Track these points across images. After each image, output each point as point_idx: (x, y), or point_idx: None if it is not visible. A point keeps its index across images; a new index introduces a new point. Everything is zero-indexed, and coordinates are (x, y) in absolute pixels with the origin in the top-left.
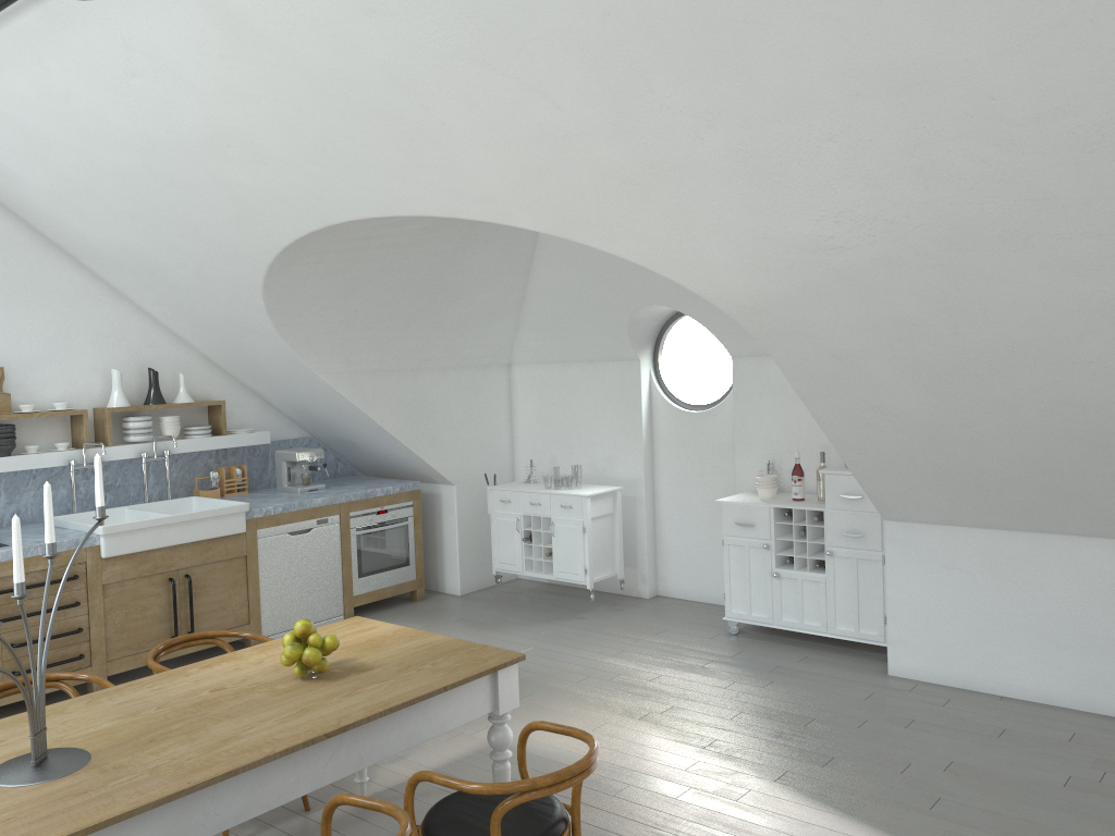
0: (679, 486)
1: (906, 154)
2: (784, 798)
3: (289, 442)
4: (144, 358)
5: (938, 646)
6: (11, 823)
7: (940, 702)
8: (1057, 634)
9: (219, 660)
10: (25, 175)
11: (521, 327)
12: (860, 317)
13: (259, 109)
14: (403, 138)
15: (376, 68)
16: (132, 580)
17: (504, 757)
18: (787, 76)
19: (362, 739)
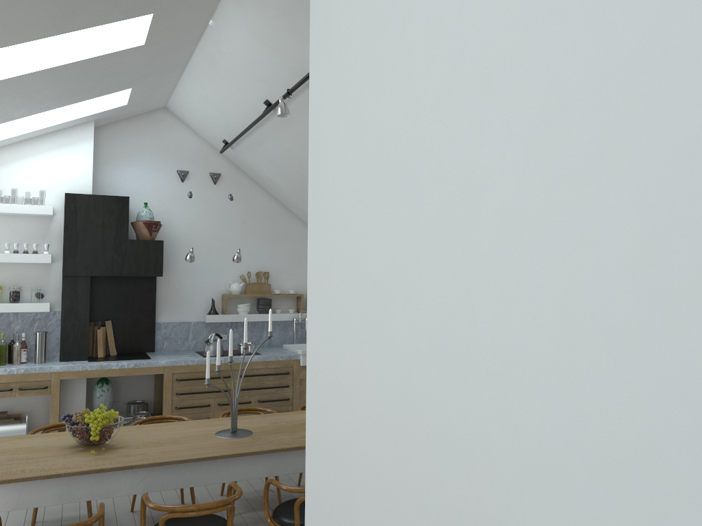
0: None
1: None
2: None
3: None
4: None
5: None
6: (215, 447)
7: None
8: None
9: None
10: (280, 184)
11: None
12: None
13: None
14: None
15: None
16: None
17: None
18: None
19: None
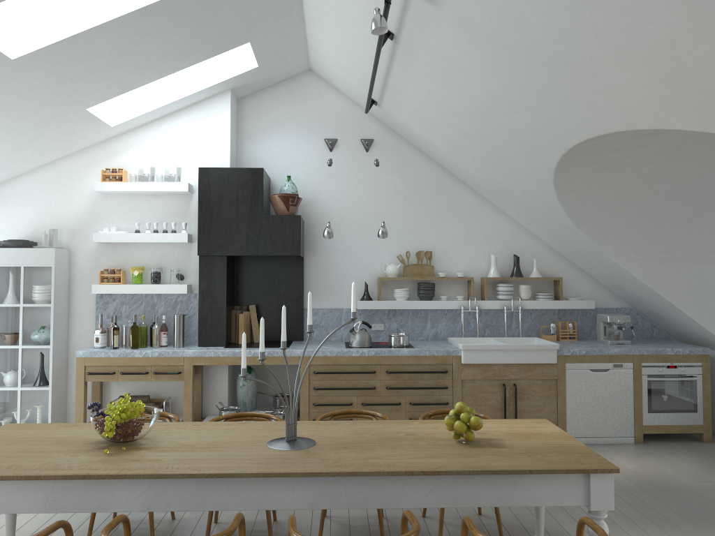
0: None
1: None
2: None
3: (612, 310)
4: (512, 249)
5: None
6: (246, 460)
7: None
8: None
9: (434, 421)
10: (436, 143)
11: None
12: None
13: (500, 77)
14: (575, 76)
15: (538, 30)
16: (479, 380)
17: None
18: None
19: (457, 486)
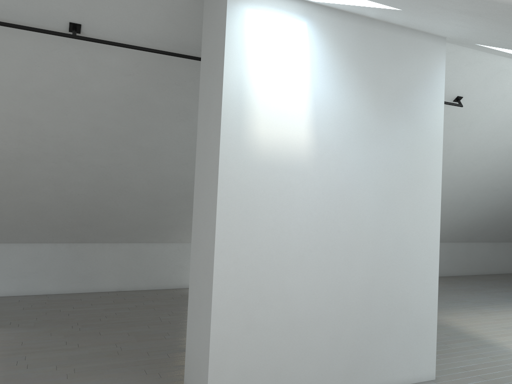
0: None
1: (17, 136)
2: None
3: None
4: None
5: None
6: None
7: None
8: (13, 273)
9: None
10: None
11: None
12: None
13: None
14: None
15: None
16: None
17: None
18: None
19: None
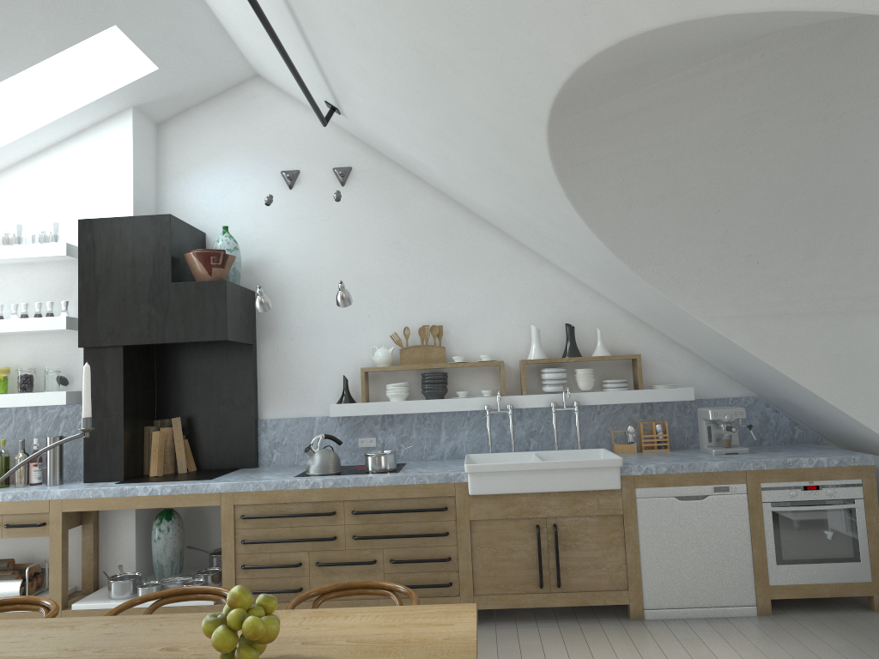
0: None
1: None
2: None
3: (727, 401)
4: (566, 315)
5: None
6: None
7: None
8: None
9: None
10: (425, 162)
11: None
12: None
13: (402, 6)
14: None
15: None
16: (498, 521)
17: None
18: None
19: None
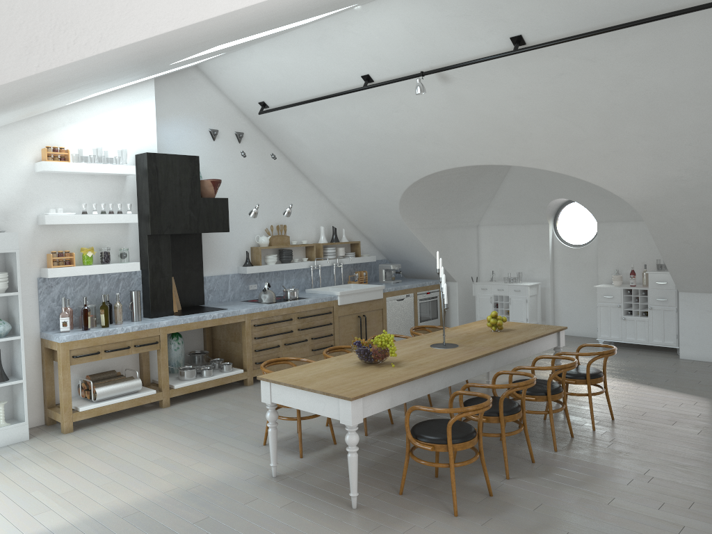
0: (567, 282)
1: None
2: (654, 388)
3: (378, 261)
4: (329, 222)
5: (703, 344)
6: (460, 353)
7: (706, 366)
8: None
9: (453, 328)
10: (308, 144)
11: (489, 208)
12: (687, 205)
13: (448, 125)
14: (510, 138)
15: (511, 114)
16: (346, 315)
17: (560, 363)
18: (678, 125)
19: (529, 346)
